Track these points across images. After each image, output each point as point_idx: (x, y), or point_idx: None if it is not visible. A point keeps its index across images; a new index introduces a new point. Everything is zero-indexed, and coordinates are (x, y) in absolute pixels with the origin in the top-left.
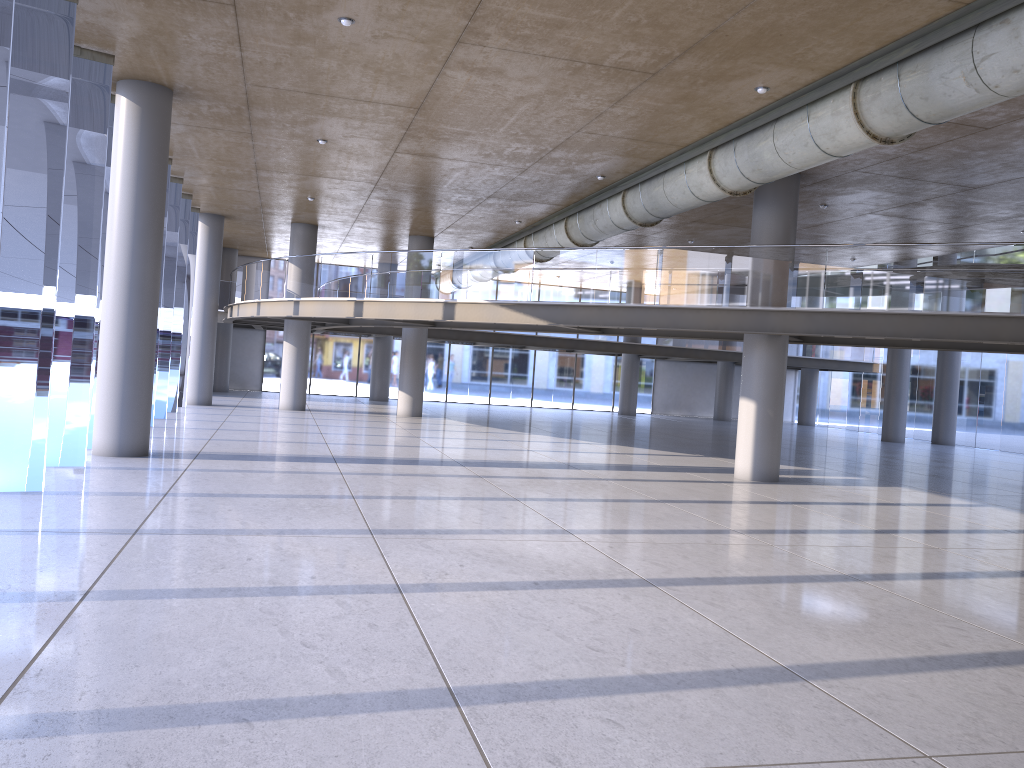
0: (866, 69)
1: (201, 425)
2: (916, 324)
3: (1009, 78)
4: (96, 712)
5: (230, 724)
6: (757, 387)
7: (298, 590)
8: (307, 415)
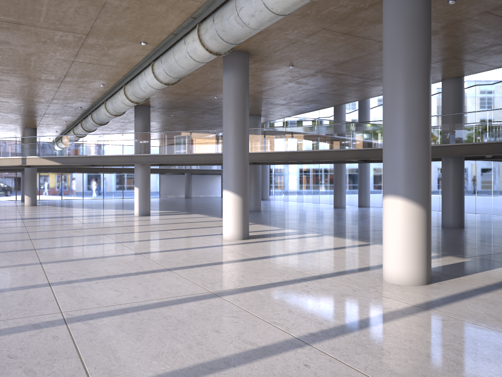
0: (124, 82)
1: None
2: (177, 158)
3: (146, 89)
4: None
5: None
6: (138, 182)
7: None
8: None
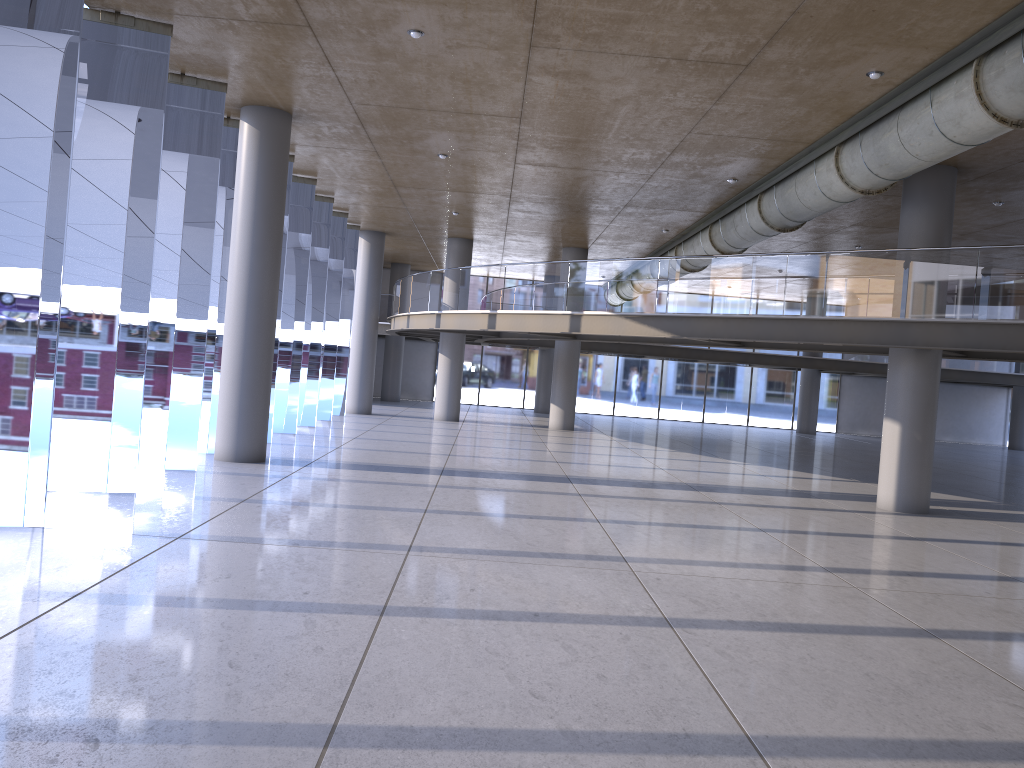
0: (988, 42)
1: (342, 433)
2: None
3: None
4: None
5: (77, 743)
6: (902, 407)
7: (278, 605)
8: (456, 426)
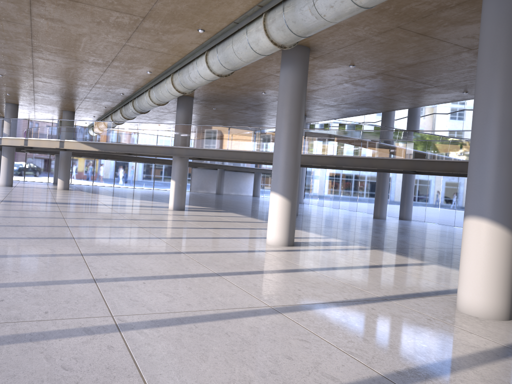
0: (173, 70)
1: None
2: (218, 153)
3: (196, 80)
4: None
5: None
6: (175, 175)
7: None
8: (11, 188)
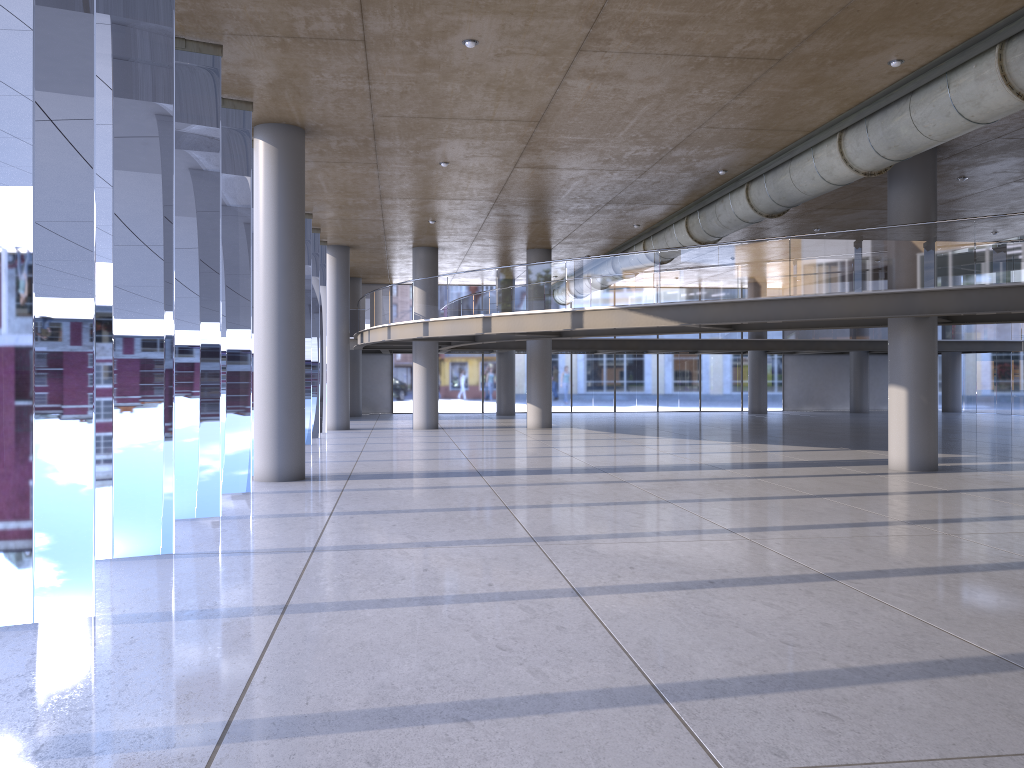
0: (1012, 28)
1: (345, 448)
2: None
3: None
4: (325, 715)
5: (451, 723)
6: (907, 373)
7: (479, 597)
8: (441, 433)
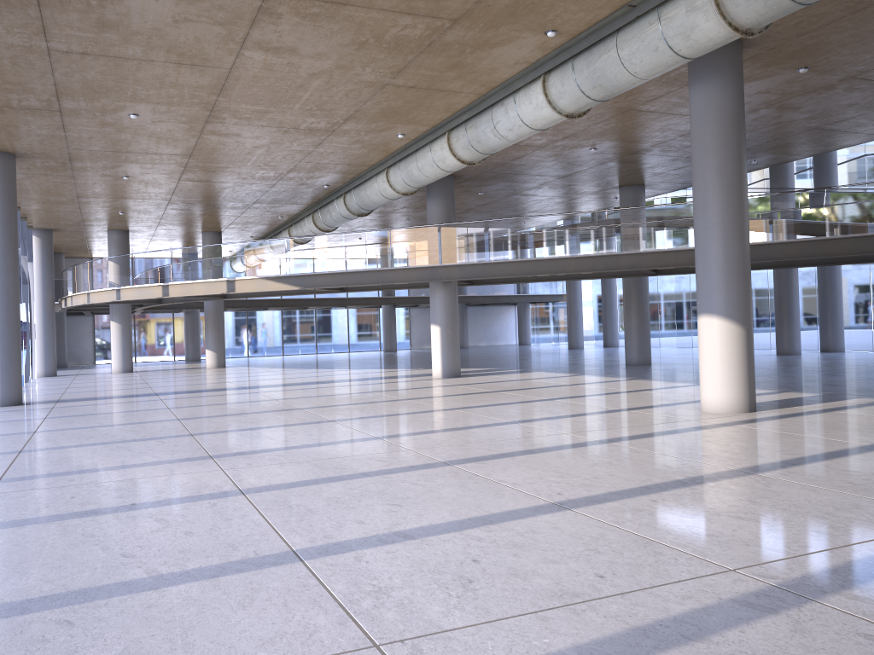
0: (451, 124)
1: (54, 387)
2: (522, 267)
3: (510, 133)
4: (48, 474)
5: (109, 470)
6: (439, 316)
7: (136, 440)
8: (135, 374)
